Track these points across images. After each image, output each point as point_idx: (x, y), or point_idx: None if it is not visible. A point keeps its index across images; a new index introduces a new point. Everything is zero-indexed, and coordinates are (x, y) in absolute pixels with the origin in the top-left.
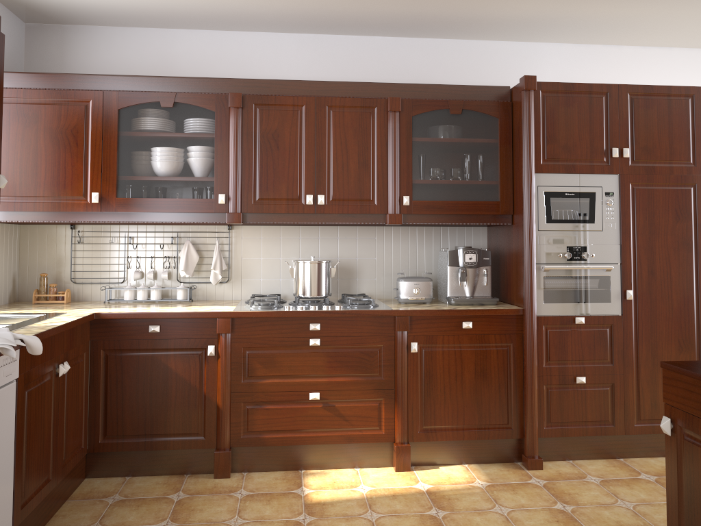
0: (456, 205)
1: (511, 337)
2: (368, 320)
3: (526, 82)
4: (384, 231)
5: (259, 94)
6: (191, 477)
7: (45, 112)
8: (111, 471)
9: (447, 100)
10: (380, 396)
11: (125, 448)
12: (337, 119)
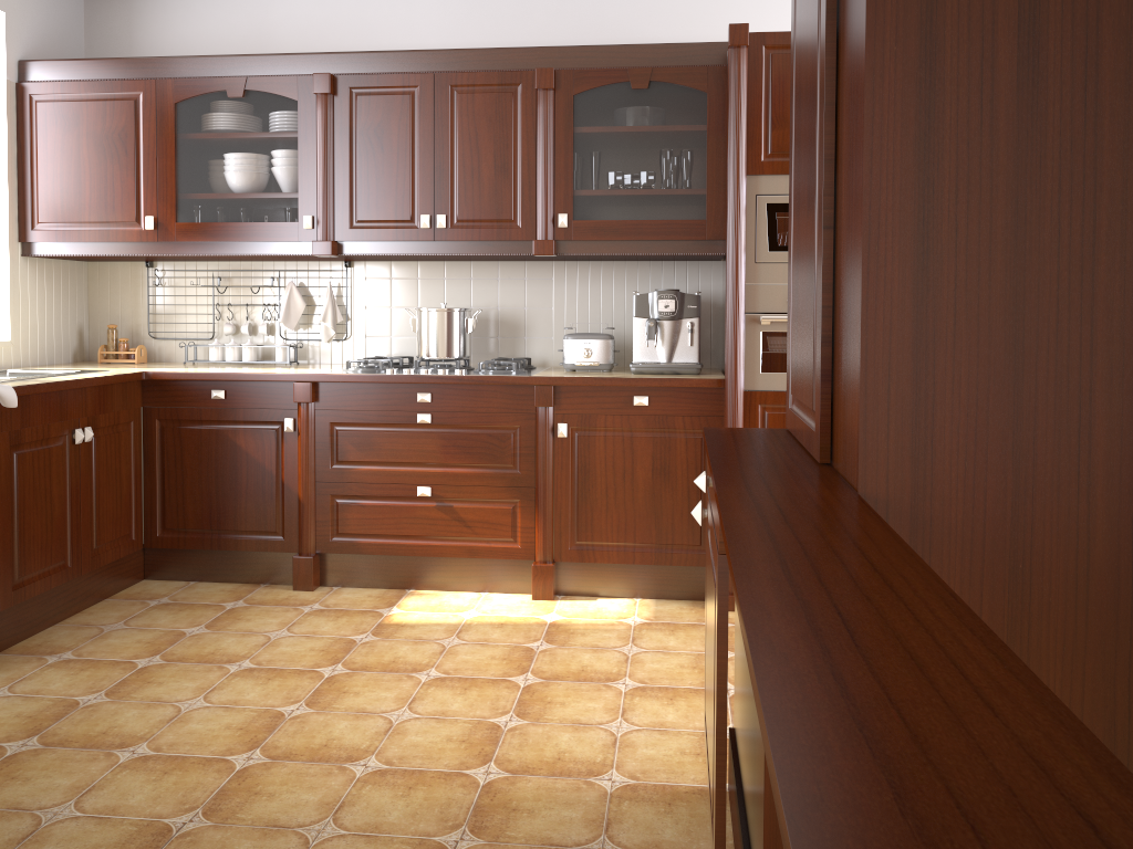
0: (639, 227)
1: (707, 421)
2: (498, 390)
3: (731, 35)
4: (565, 269)
5: (357, 74)
6: (266, 587)
7: (87, 112)
8: (174, 573)
9: (626, 68)
10: (514, 497)
11: (188, 546)
12: (465, 104)
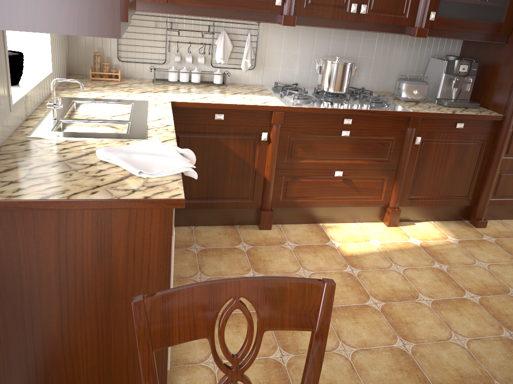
0: (470, 24)
1: (487, 136)
2: (388, 118)
3: None
4: (384, 35)
5: None
6: (241, 228)
7: None
8: (179, 222)
9: None
10: (385, 175)
11: (191, 207)
12: None
